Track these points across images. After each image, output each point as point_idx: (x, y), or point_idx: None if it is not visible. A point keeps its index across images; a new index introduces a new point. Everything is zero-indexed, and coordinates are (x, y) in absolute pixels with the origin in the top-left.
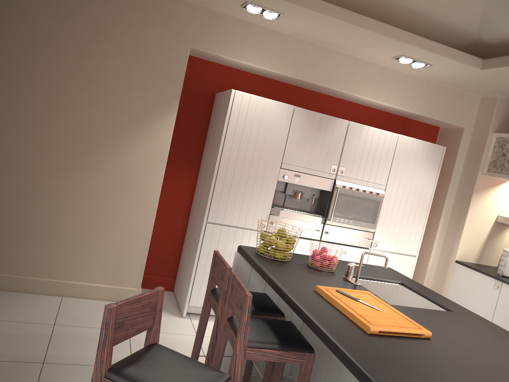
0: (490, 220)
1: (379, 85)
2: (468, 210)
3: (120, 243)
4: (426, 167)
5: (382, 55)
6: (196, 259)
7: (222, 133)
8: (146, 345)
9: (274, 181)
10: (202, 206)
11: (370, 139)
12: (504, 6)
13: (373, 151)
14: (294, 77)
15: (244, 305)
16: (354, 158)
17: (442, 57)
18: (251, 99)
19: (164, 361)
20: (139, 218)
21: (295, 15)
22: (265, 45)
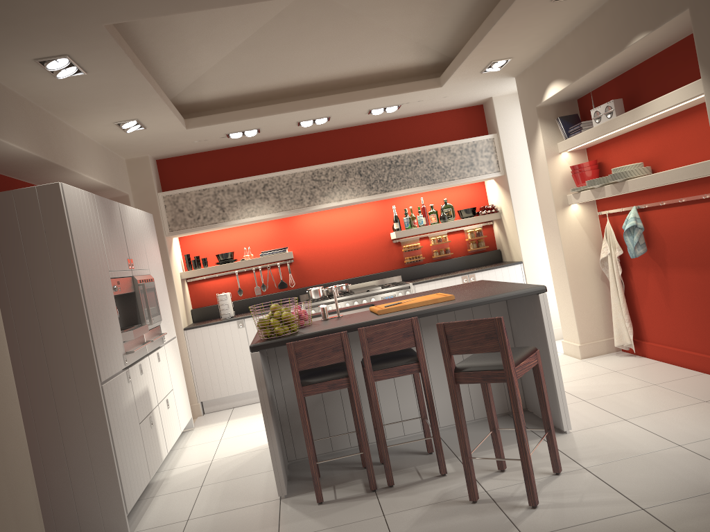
0: (180, 279)
1: (86, 157)
2: (173, 275)
3: (12, 502)
4: (154, 239)
5: (107, 120)
6: (112, 443)
7: (70, 249)
8: (459, 368)
9: (113, 297)
10: (67, 372)
11: (130, 220)
12: (226, 72)
13: (135, 234)
14: (44, 158)
15: (417, 326)
16: (132, 245)
17: (174, 119)
18: (73, 193)
19: (484, 356)
20: (13, 441)
21: (100, 75)
22: (14, 114)
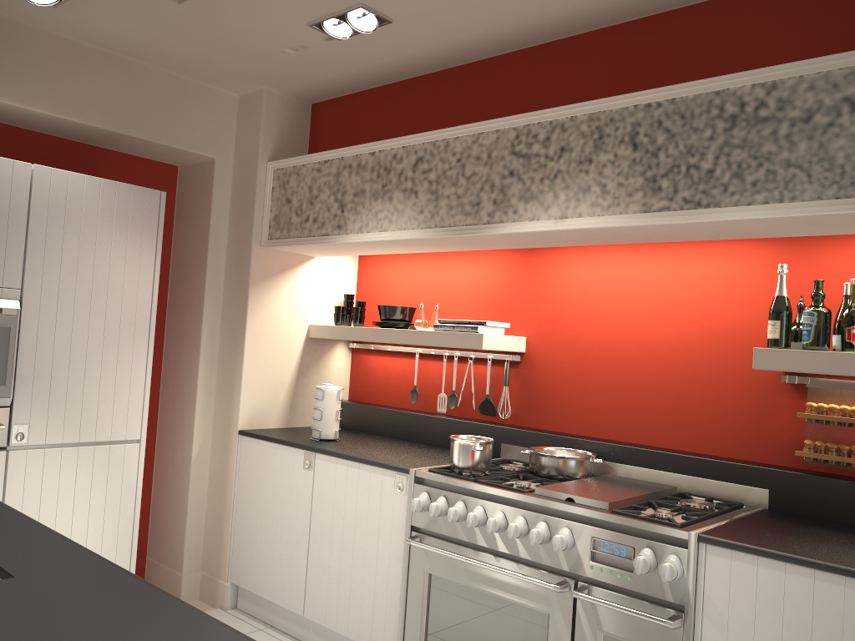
0: (297, 337)
1: None
2: (247, 323)
3: None
4: (126, 238)
5: None
6: None
7: None
8: None
9: None
10: None
11: None
12: None
13: None
14: None
15: None
16: None
17: None
18: None
19: None
20: None
21: None
22: None
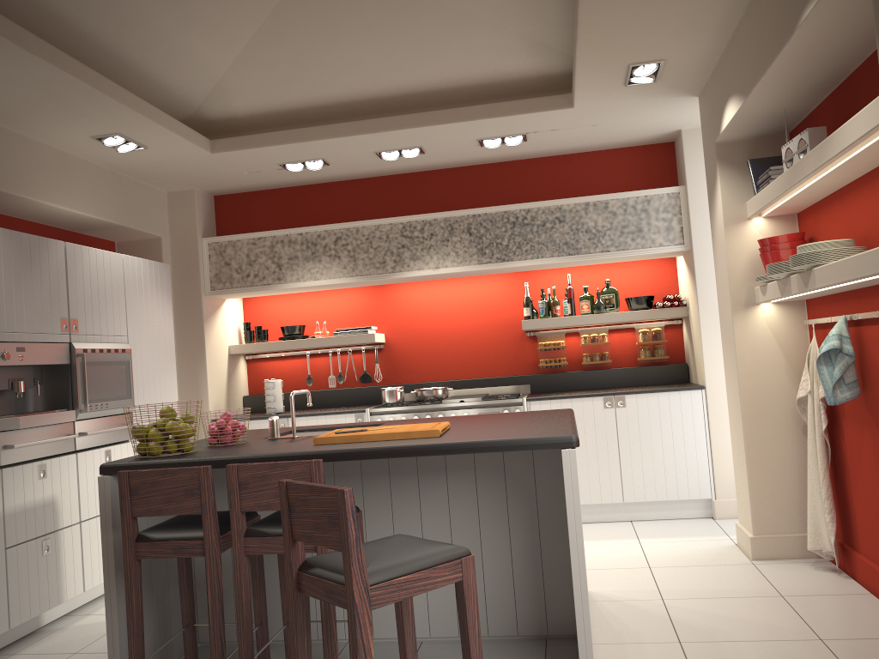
0: (225, 354)
1: (60, 181)
2: (206, 347)
3: None
4: (160, 297)
5: (77, 133)
6: None
7: None
8: (306, 565)
9: None
10: None
11: (95, 267)
12: (251, 75)
13: (102, 286)
14: None
15: (318, 476)
16: (85, 301)
17: (176, 137)
18: None
19: (364, 550)
20: None
21: None
22: None
